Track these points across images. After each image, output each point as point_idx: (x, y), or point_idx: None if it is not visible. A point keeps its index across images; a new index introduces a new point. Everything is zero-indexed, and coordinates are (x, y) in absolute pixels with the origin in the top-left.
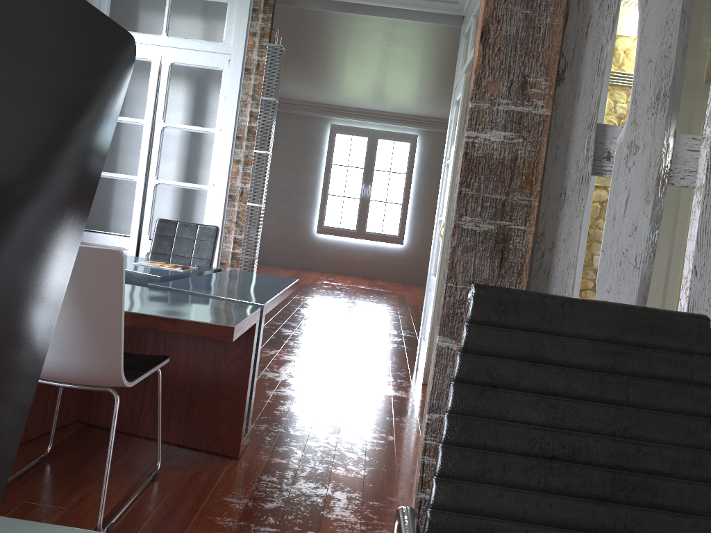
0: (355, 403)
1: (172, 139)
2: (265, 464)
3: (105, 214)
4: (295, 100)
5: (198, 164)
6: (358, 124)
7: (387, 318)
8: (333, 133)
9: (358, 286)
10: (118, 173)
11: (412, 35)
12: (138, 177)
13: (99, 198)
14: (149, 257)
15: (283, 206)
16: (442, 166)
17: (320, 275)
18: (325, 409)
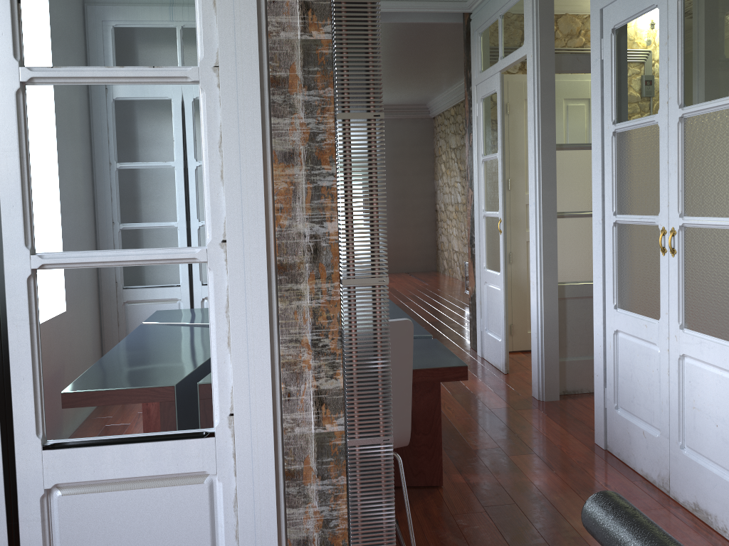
0: (473, 407)
1: None
2: (469, 485)
3: None
4: None
5: None
6: None
7: None
8: None
9: None
10: None
11: (392, 32)
12: None
13: None
14: None
15: None
16: (473, 162)
17: None
18: (456, 418)
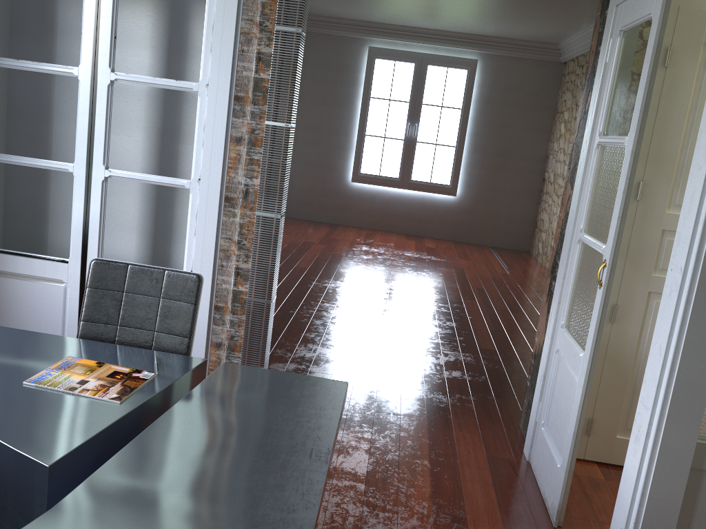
0: None
1: (135, 95)
2: None
3: (39, 215)
4: (324, 16)
5: (179, 136)
6: (403, 46)
7: (454, 324)
8: (372, 58)
9: (404, 254)
10: (54, 150)
11: None
12: (75, 165)
13: (28, 191)
14: (79, 330)
15: (311, 149)
16: (583, 142)
17: (356, 235)
18: None
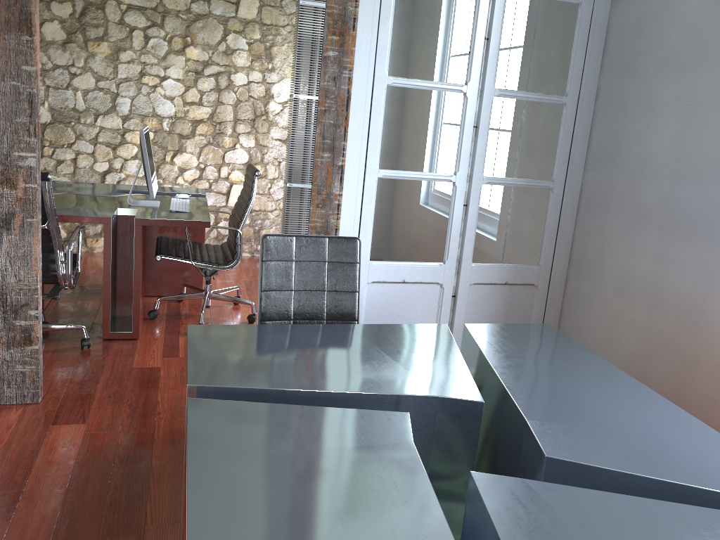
0: None
1: None
2: None
3: None
4: None
5: None
6: None
7: None
8: None
9: None
10: None
11: None
12: None
13: None
14: None
15: None
16: None
17: None
18: None
